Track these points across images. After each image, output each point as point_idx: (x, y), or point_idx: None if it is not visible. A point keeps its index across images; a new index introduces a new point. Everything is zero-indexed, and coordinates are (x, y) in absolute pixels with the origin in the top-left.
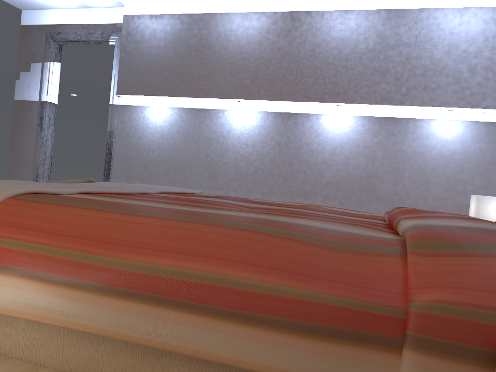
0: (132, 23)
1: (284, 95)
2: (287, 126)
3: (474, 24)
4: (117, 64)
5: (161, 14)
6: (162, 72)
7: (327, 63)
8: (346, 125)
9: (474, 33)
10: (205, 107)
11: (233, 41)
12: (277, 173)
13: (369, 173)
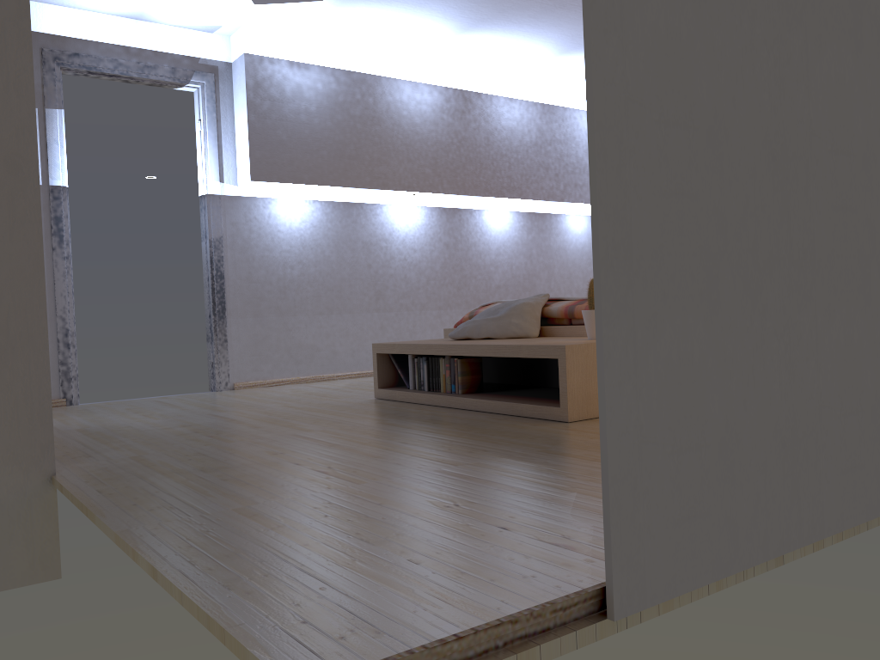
0: (262, 69)
1: (467, 189)
2: (453, 224)
3: None
4: (212, 127)
5: (306, 63)
6: (319, 150)
7: (502, 154)
8: (505, 221)
9: None
10: (358, 200)
11: (406, 117)
12: (450, 281)
13: (529, 271)
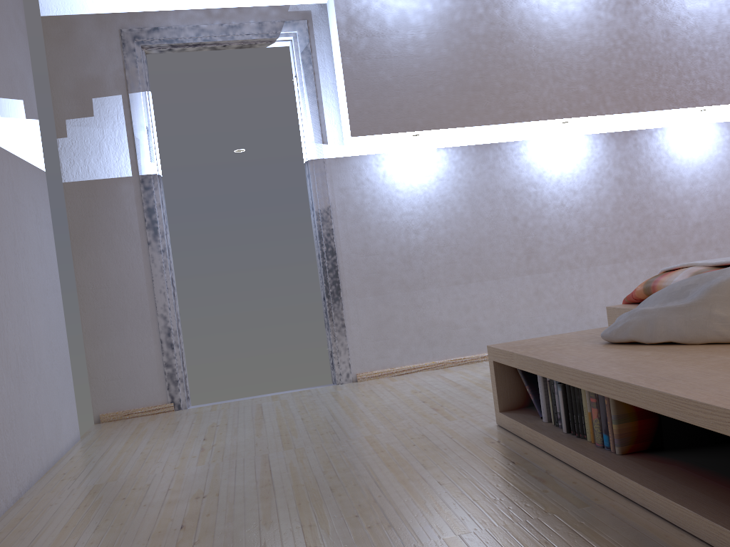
0: (355, 1)
1: (641, 103)
2: (626, 152)
3: None
4: (309, 82)
5: None
6: (434, 86)
7: (689, 49)
8: (702, 138)
9: None
10: (494, 140)
11: (547, 24)
12: (626, 225)
13: None
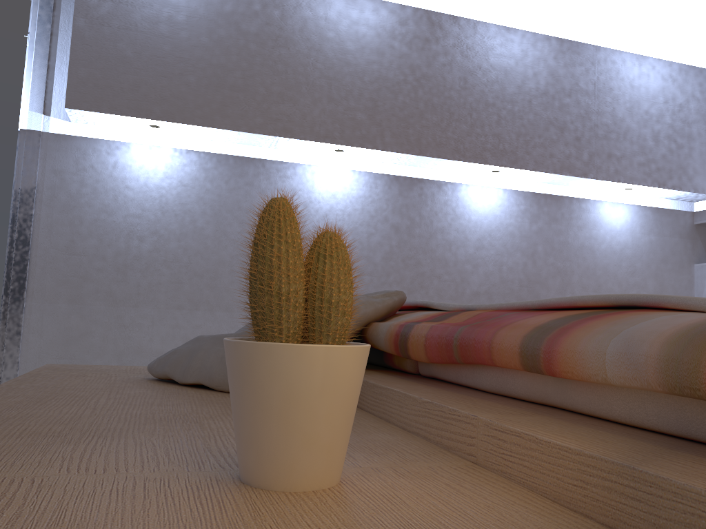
0: None
1: (424, 147)
2: (409, 199)
3: (654, 79)
4: (43, 42)
5: None
6: (183, 74)
7: (486, 103)
8: (495, 202)
9: (654, 90)
10: (258, 155)
11: (332, 40)
12: (396, 279)
13: (529, 276)
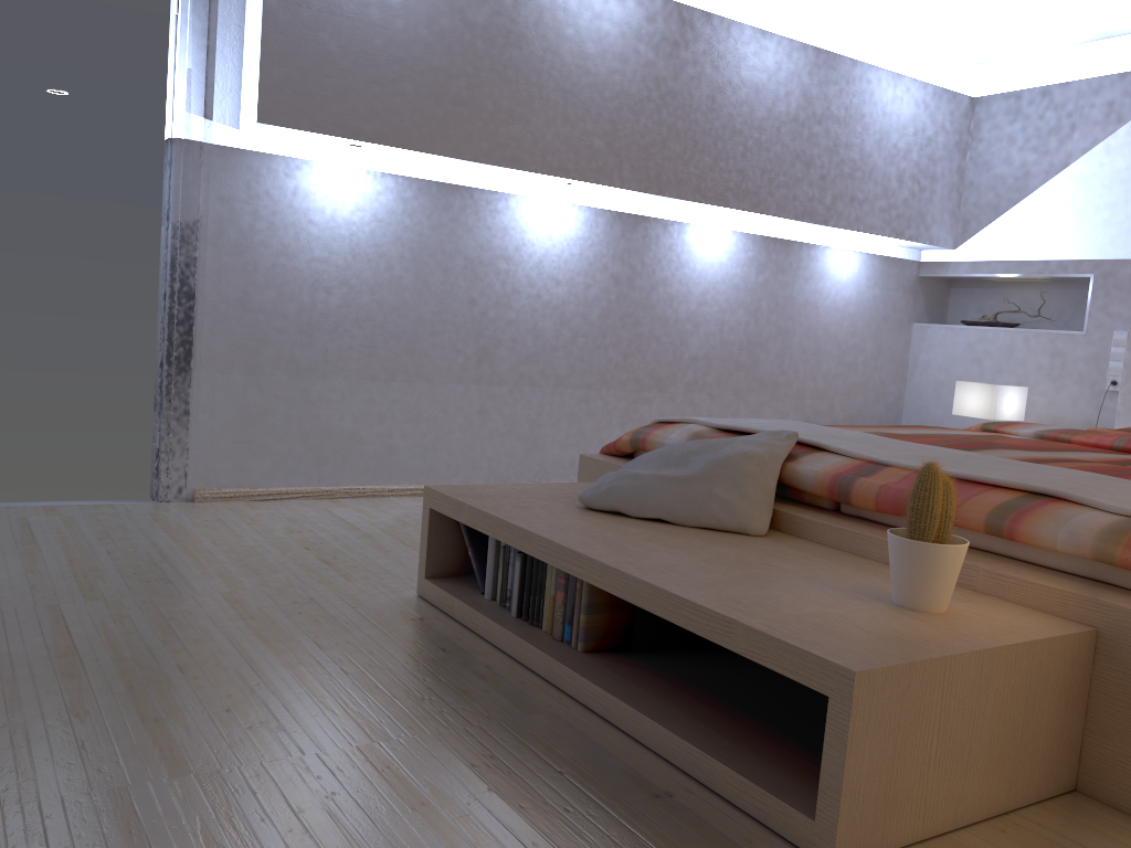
0: None
1: (664, 184)
2: (631, 243)
3: (906, 104)
4: (200, 11)
5: None
6: (398, 80)
7: (733, 130)
8: (722, 248)
9: (906, 119)
10: (465, 182)
11: (571, 39)
12: (613, 342)
13: (750, 338)
